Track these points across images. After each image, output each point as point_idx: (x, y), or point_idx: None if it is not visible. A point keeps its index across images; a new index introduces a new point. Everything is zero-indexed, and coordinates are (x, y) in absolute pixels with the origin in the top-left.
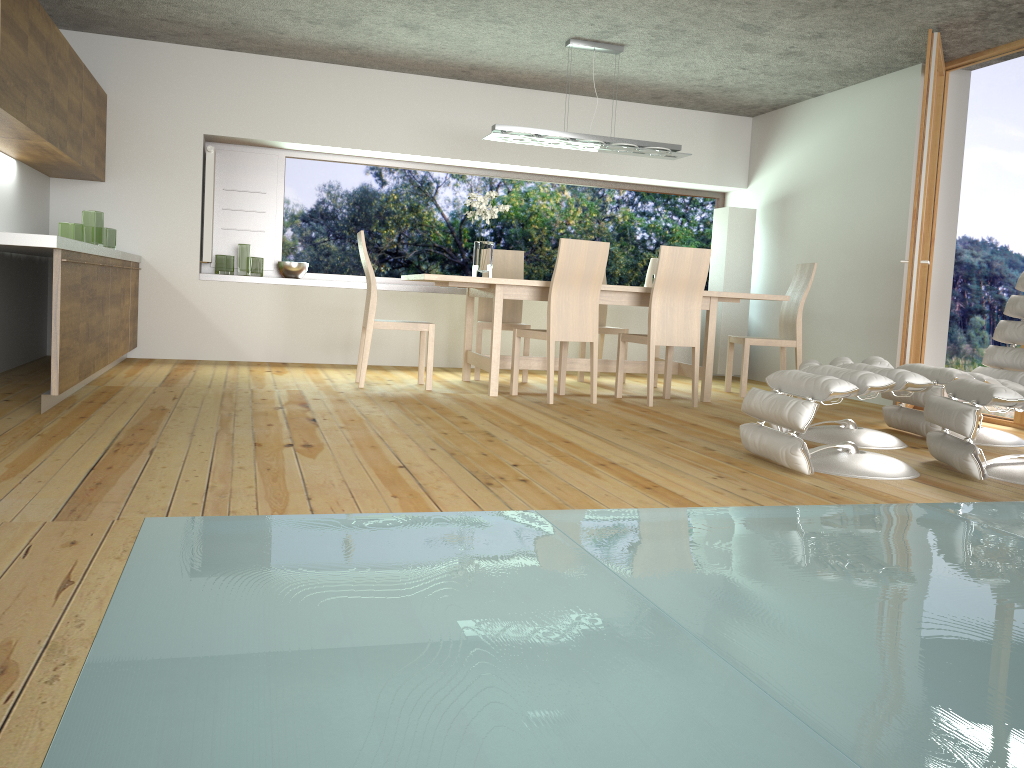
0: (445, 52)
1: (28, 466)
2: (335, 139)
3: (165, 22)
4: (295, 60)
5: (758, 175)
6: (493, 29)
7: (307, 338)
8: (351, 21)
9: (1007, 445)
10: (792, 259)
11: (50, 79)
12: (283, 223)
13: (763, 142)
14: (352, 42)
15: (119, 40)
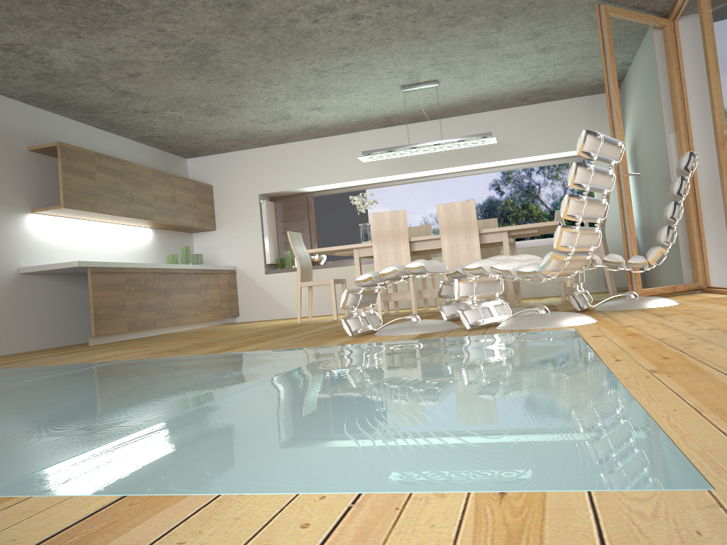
0: (356, 115)
1: (6, 360)
2: (326, 180)
3: (219, 142)
4: (299, 141)
5: None
6: (354, 96)
7: (325, 300)
8: (286, 115)
9: (637, 307)
10: None
11: (127, 188)
12: (315, 234)
13: None
14: (306, 125)
15: (215, 156)
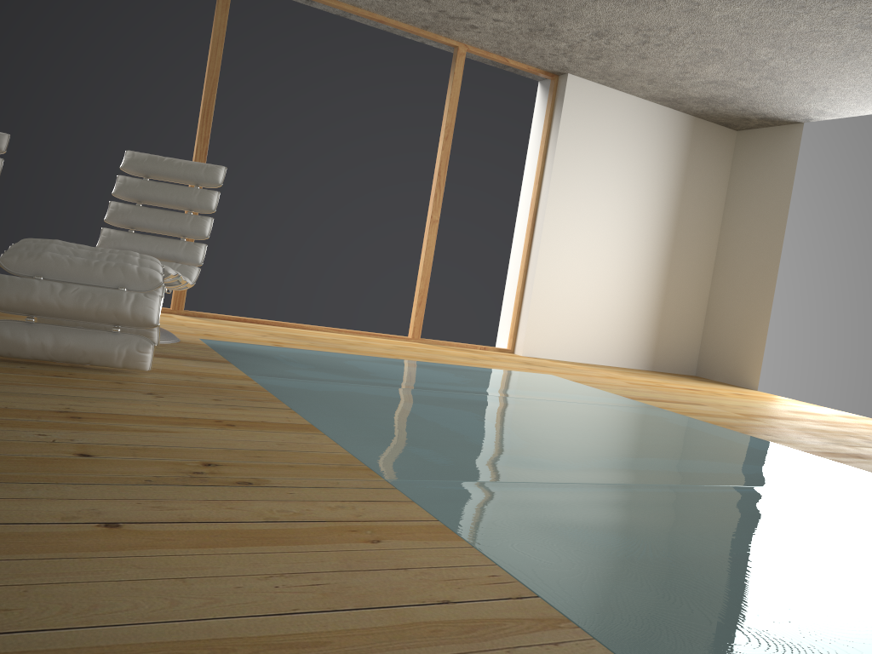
0: None
1: None
2: None
3: None
4: None
5: None
6: None
7: None
8: None
9: None
10: None
11: None
12: None
13: None
14: None
15: None
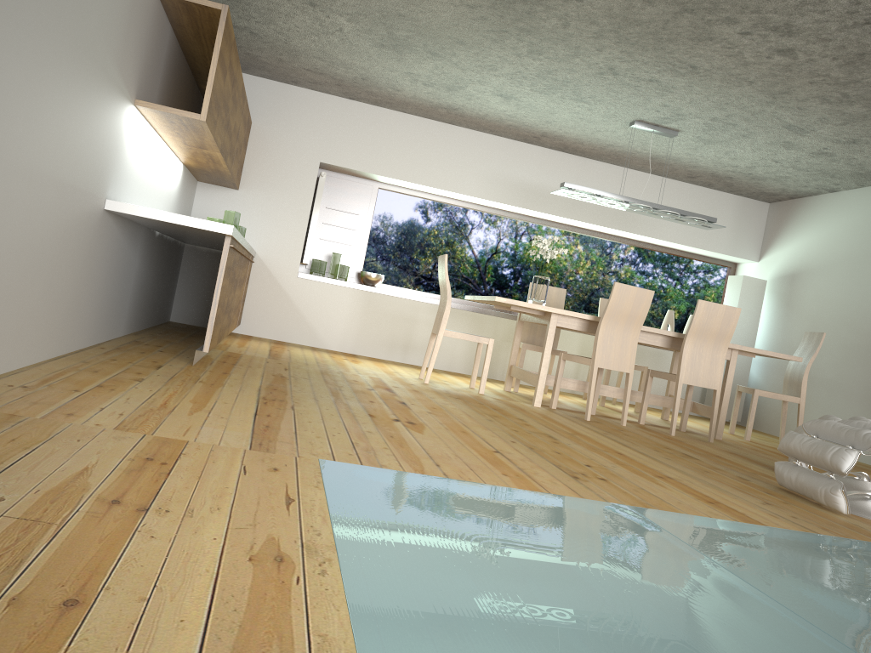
0: (525, 120)
1: (206, 404)
2: (422, 178)
3: (309, 72)
4: (400, 112)
5: (770, 252)
6: (573, 106)
7: (375, 337)
8: (458, 87)
9: None
10: (796, 327)
11: (230, 105)
12: (368, 240)
13: (778, 225)
14: (452, 103)
15: (268, 82)
